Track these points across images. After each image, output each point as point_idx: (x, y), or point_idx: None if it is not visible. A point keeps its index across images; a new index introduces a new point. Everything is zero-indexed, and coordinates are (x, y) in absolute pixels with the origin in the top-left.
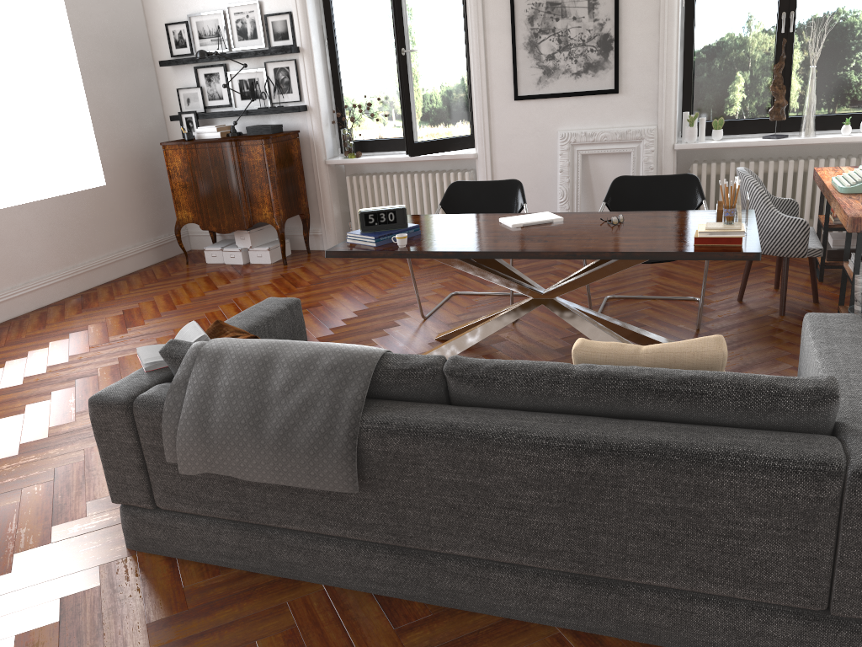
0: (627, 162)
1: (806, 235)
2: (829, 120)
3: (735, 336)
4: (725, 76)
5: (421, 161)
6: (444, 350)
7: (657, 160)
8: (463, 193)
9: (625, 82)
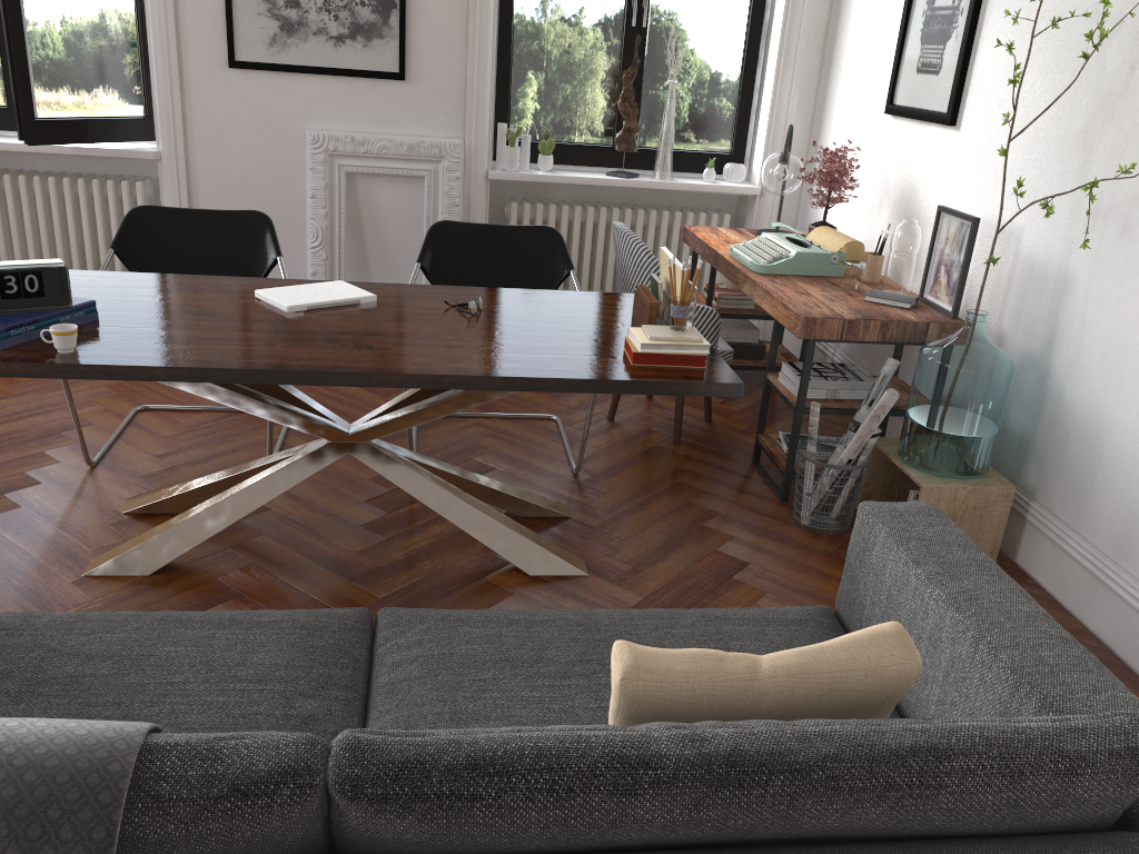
0: (418, 191)
1: (716, 332)
2: (686, 159)
3: (632, 485)
4: (555, 77)
5: (47, 154)
6: (156, 546)
7: (462, 192)
8: (158, 228)
9: (415, 65)
